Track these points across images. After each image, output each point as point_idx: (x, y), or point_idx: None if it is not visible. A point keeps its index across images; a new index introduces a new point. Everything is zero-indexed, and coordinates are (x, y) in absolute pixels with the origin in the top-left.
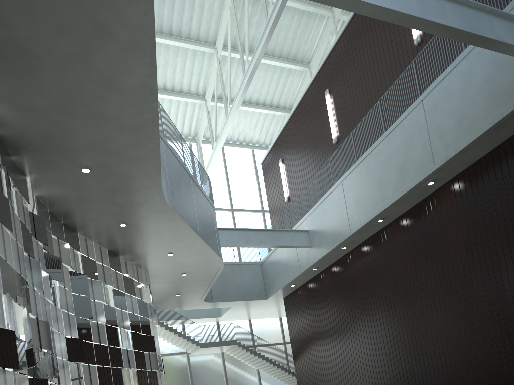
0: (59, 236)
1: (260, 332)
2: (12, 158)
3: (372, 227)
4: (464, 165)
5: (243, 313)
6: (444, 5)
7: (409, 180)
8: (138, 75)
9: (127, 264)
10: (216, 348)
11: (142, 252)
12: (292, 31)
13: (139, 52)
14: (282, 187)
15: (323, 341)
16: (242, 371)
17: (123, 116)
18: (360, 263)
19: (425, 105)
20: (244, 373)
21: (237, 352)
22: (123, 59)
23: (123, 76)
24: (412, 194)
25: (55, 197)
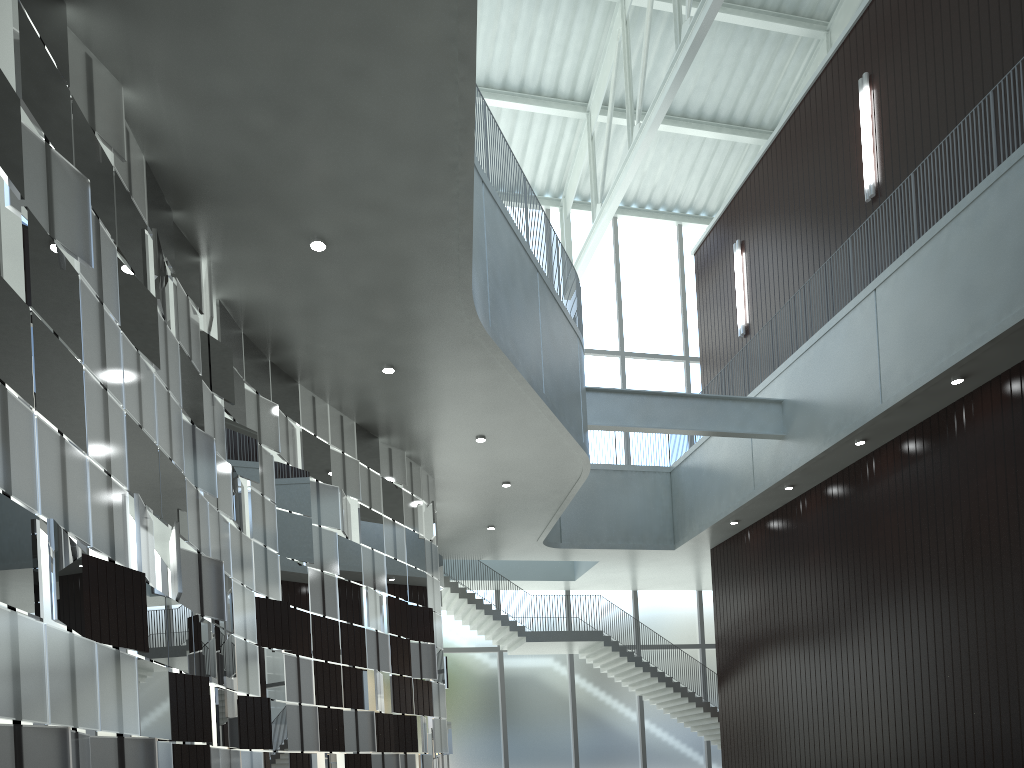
0: (260, 388)
1: (653, 618)
2: (174, 215)
3: (935, 396)
4: None
5: (621, 575)
6: None
7: None
8: (436, 14)
9: (393, 457)
10: (559, 644)
11: (424, 433)
12: None
13: None
14: (736, 305)
15: (787, 648)
16: (608, 696)
17: (400, 118)
18: (894, 479)
19: None
20: (611, 700)
21: (600, 655)
22: None
23: (404, 18)
24: None
25: (257, 304)
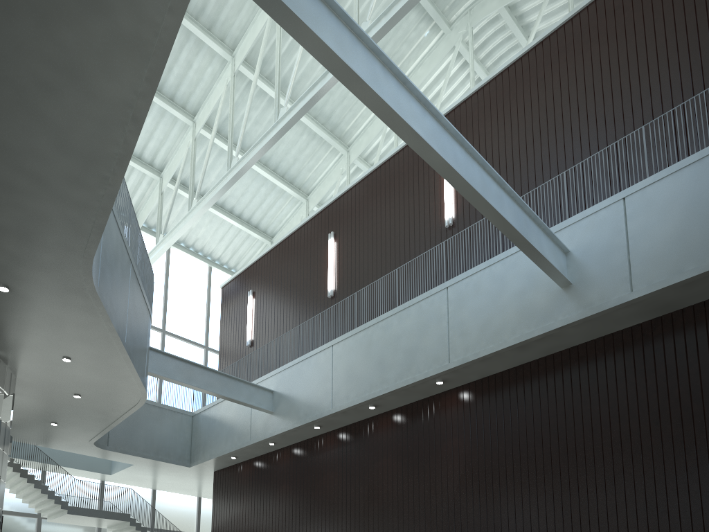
0: None
1: (165, 510)
2: None
3: (360, 412)
4: (478, 374)
5: (148, 477)
6: (503, 197)
7: (417, 370)
8: (123, 86)
9: None
10: (94, 519)
11: (19, 342)
12: (296, 150)
13: (139, 56)
14: (246, 326)
15: None
16: None
17: (74, 131)
18: (333, 452)
19: (450, 294)
20: None
21: (125, 531)
22: (108, 53)
23: (99, 76)
24: (417, 388)
25: None
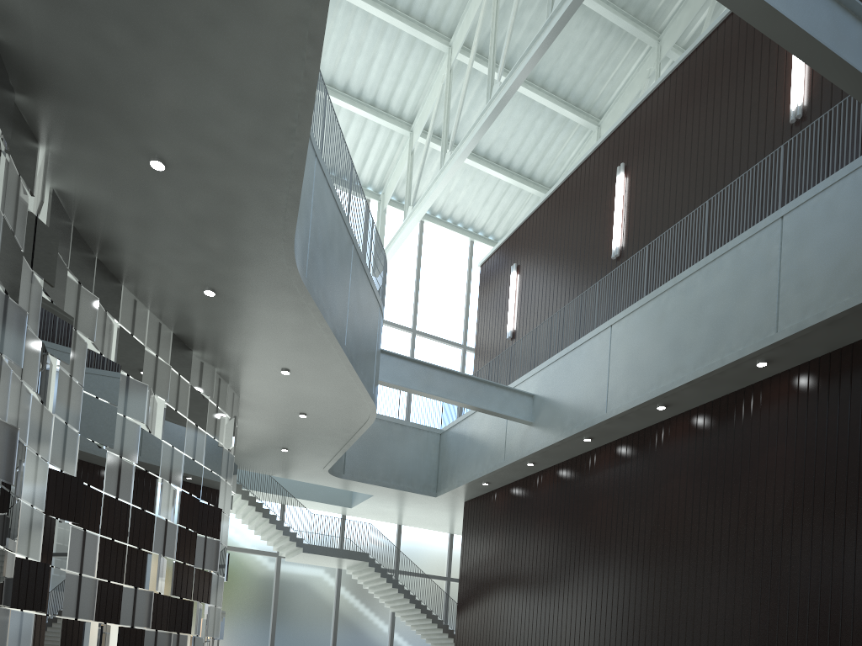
0: (83, 279)
1: (412, 549)
2: (17, 97)
3: (644, 416)
4: (825, 347)
5: (390, 510)
6: None
7: (727, 349)
8: None
9: (204, 370)
10: (331, 558)
11: (236, 355)
12: (585, 55)
13: None
14: (507, 313)
15: (514, 590)
16: (367, 608)
17: (249, 74)
18: (608, 473)
19: (786, 226)
20: (368, 612)
21: (364, 574)
22: None
23: None
24: (727, 375)
25: (91, 202)
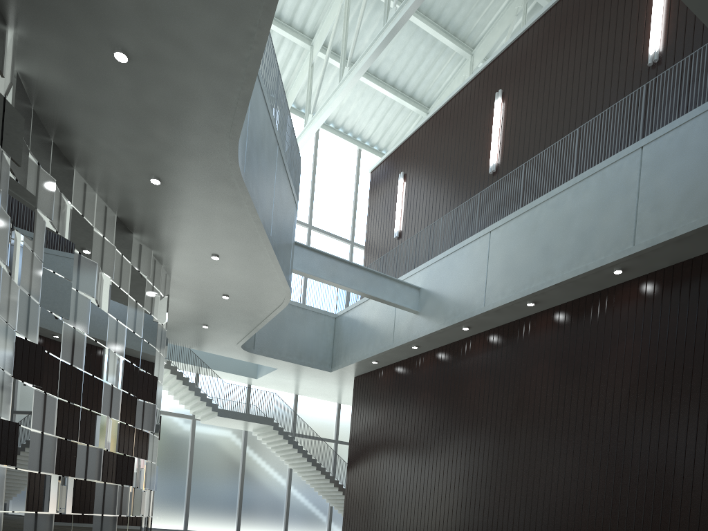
0: (42, 161)
1: (306, 416)
2: None
3: (516, 310)
4: (670, 260)
5: (290, 382)
6: None
7: (591, 257)
8: None
9: (142, 252)
10: (241, 422)
11: (172, 240)
12: None
13: None
14: (395, 216)
15: (398, 453)
16: (268, 465)
17: None
18: (481, 357)
19: (645, 156)
20: (270, 468)
21: (269, 436)
22: None
23: None
24: (588, 279)
25: (52, 88)
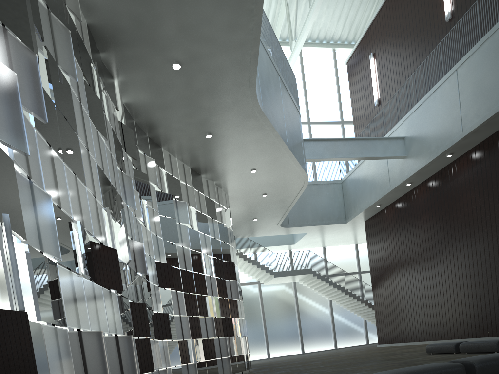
0: (145, 151)
1: (334, 260)
2: (101, 55)
3: (492, 125)
4: None
5: (318, 239)
6: None
7: None
8: None
9: (209, 185)
10: (290, 277)
11: (225, 170)
12: None
13: None
14: (372, 89)
15: (410, 268)
16: (314, 302)
17: None
18: (468, 173)
19: None
20: (315, 304)
21: (311, 281)
22: None
23: None
24: None
25: (142, 104)
